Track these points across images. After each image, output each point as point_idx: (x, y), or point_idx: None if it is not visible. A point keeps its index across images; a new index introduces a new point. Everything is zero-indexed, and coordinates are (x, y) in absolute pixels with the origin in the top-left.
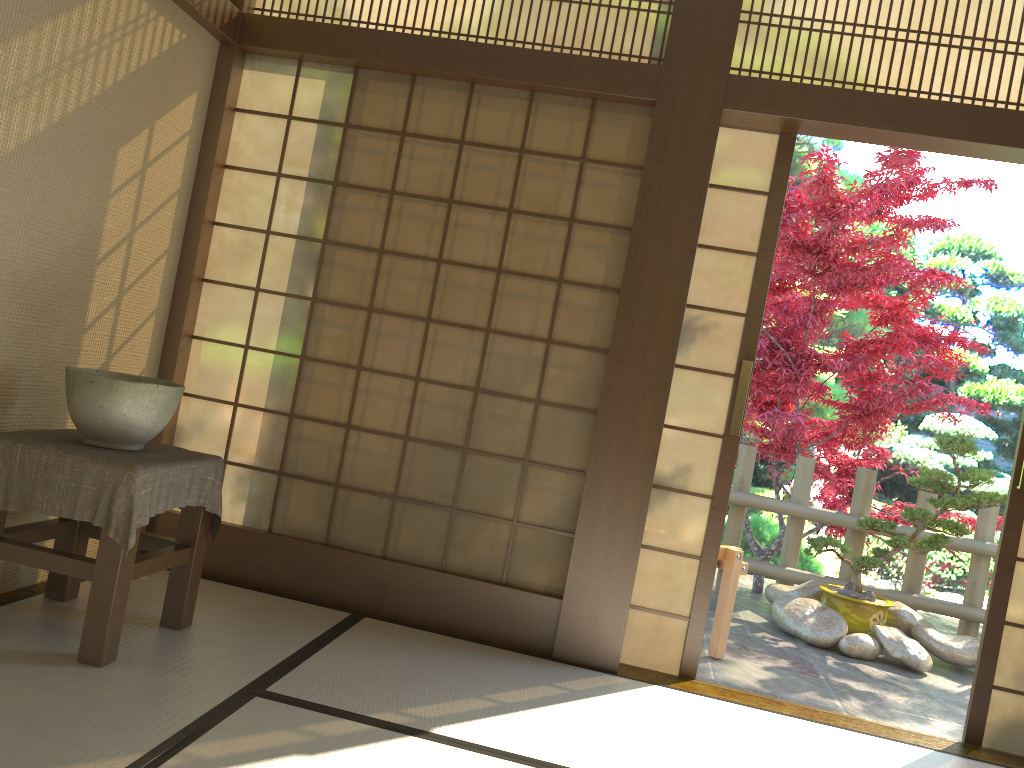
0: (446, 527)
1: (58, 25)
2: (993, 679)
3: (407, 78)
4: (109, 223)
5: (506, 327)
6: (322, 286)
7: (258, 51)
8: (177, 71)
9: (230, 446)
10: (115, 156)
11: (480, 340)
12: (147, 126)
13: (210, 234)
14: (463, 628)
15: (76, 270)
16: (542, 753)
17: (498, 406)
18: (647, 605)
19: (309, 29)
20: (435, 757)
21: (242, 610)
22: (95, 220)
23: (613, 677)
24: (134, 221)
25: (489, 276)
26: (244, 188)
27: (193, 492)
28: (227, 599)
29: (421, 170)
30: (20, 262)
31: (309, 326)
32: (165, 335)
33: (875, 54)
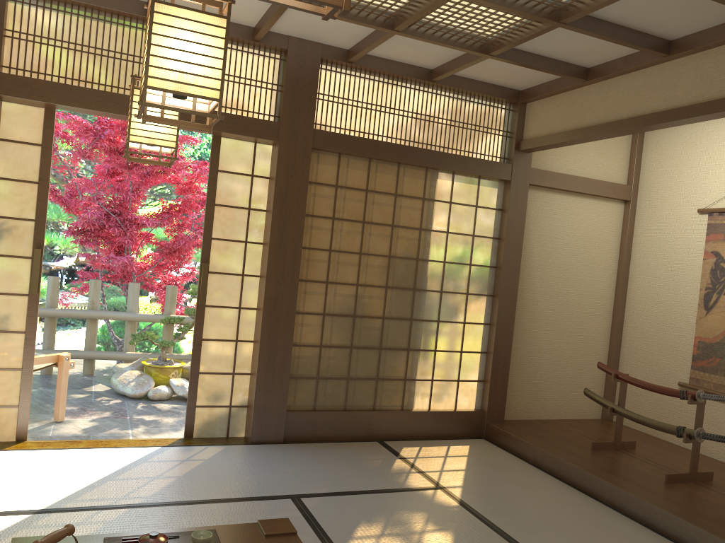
0: None
1: None
2: (196, 402)
3: None
4: None
5: None
6: None
7: None
8: None
9: None
10: None
11: None
12: None
13: None
14: None
15: None
16: None
17: None
18: None
19: None
20: None
21: None
22: None
23: None
24: None
25: None
26: None
27: None
28: None
29: None
30: None
31: None
32: None
33: (97, 64)
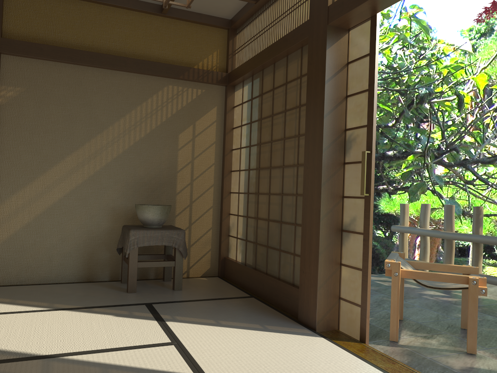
0: (278, 258)
1: (143, 105)
2: None
3: (261, 72)
4: (180, 158)
5: (287, 163)
6: (250, 163)
7: (234, 84)
8: (203, 103)
9: (237, 231)
10: (177, 137)
11: (281, 171)
12: (191, 124)
13: (231, 154)
14: (280, 305)
15: (167, 175)
16: (183, 335)
17: (287, 200)
18: (346, 298)
19: (238, 69)
20: (145, 325)
21: (211, 289)
22: (173, 158)
23: (307, 330)
24: (193, 156)
25: (282, 142)
26: (236, 134)
27: (165, 240)
28: (216, 287)
29: (266, 106)
30: (142, 176)
31: (248, 180)
32: (221, 193)
33: None
